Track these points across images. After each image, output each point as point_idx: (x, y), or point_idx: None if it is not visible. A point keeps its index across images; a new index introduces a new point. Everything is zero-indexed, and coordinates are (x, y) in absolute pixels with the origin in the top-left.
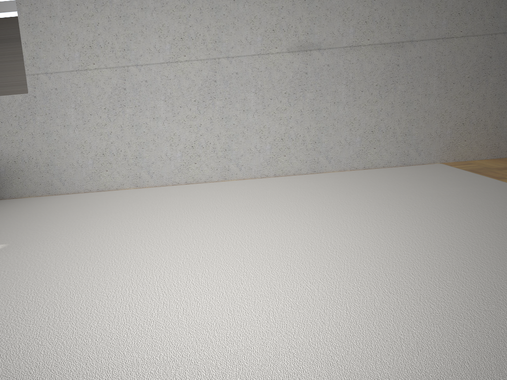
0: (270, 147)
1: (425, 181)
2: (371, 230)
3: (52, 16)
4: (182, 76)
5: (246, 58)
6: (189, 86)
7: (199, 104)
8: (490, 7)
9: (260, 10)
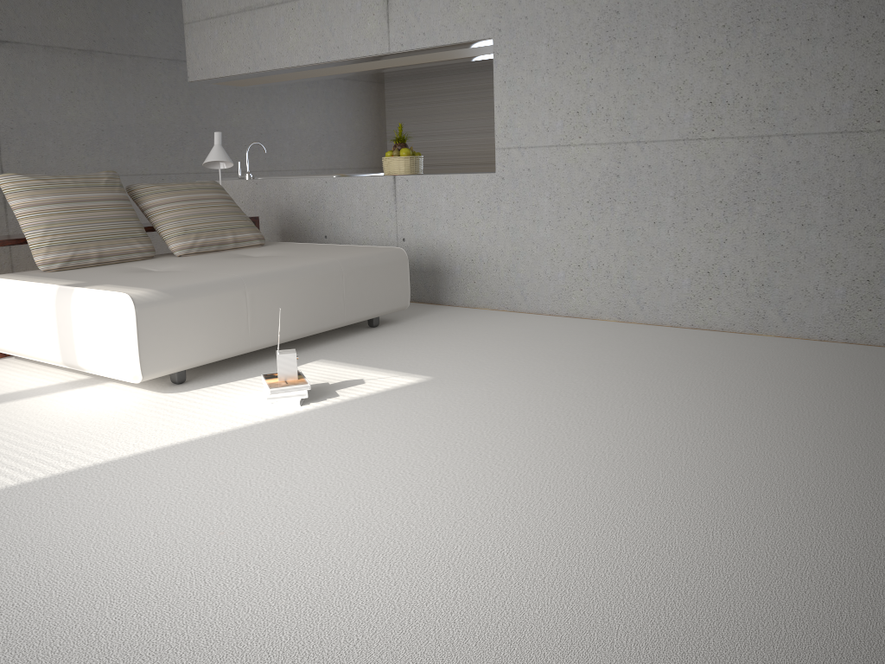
0: (843, 292)
1: None
2: None
3: (534, 69)
4: (705, 162)
5: (818, 137)
6: (714, 178)
7: (727, 208)
8: None
9: (854, 56)
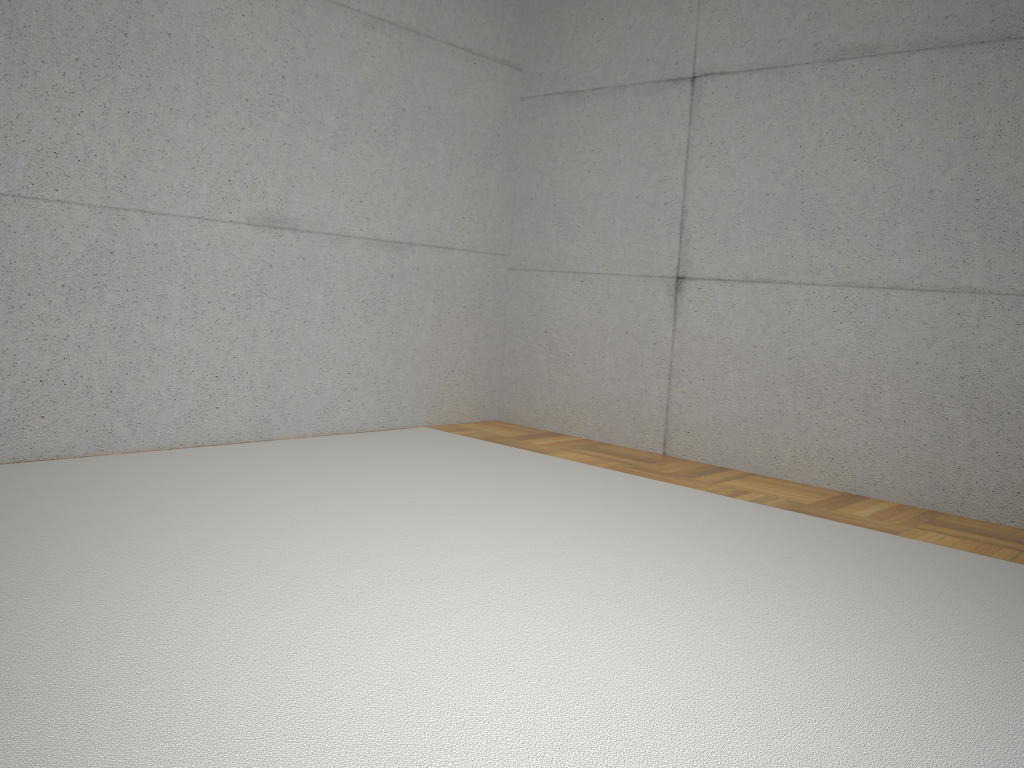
0: (195, 391)
1: (467, 456)
2: (547, 524)
3: None
4: (44, 230)
5: (177, 219)
6: (56, 253)
7: (72, 294)
8: (494, 217)
9: (213, 140)
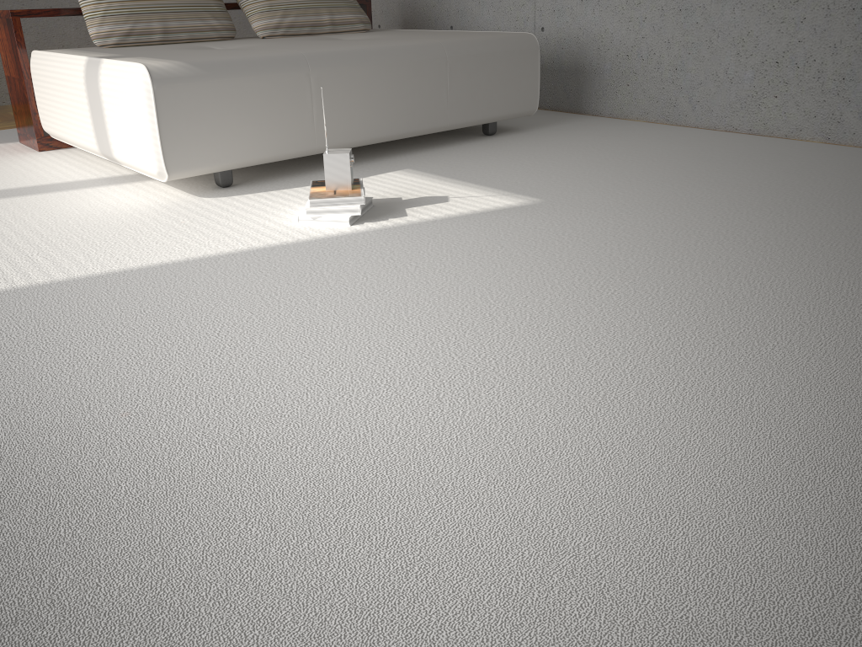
0: None
1: None
2: None
3: None
4: None
5: None
6: None
7: None
8: None
9: None
